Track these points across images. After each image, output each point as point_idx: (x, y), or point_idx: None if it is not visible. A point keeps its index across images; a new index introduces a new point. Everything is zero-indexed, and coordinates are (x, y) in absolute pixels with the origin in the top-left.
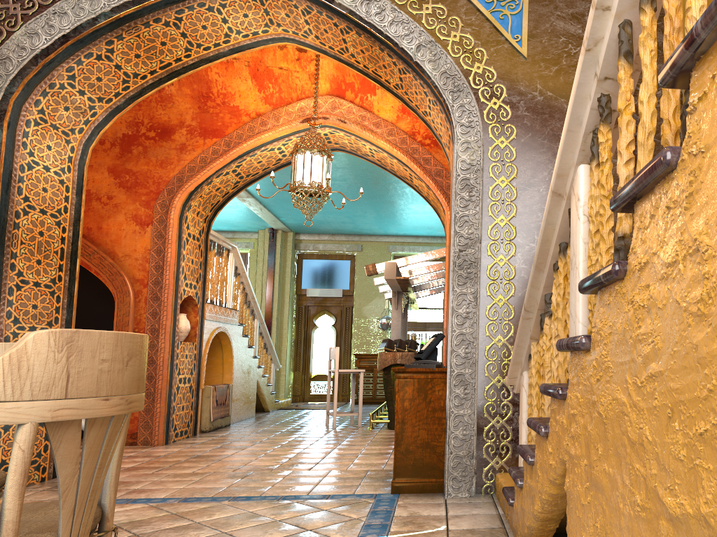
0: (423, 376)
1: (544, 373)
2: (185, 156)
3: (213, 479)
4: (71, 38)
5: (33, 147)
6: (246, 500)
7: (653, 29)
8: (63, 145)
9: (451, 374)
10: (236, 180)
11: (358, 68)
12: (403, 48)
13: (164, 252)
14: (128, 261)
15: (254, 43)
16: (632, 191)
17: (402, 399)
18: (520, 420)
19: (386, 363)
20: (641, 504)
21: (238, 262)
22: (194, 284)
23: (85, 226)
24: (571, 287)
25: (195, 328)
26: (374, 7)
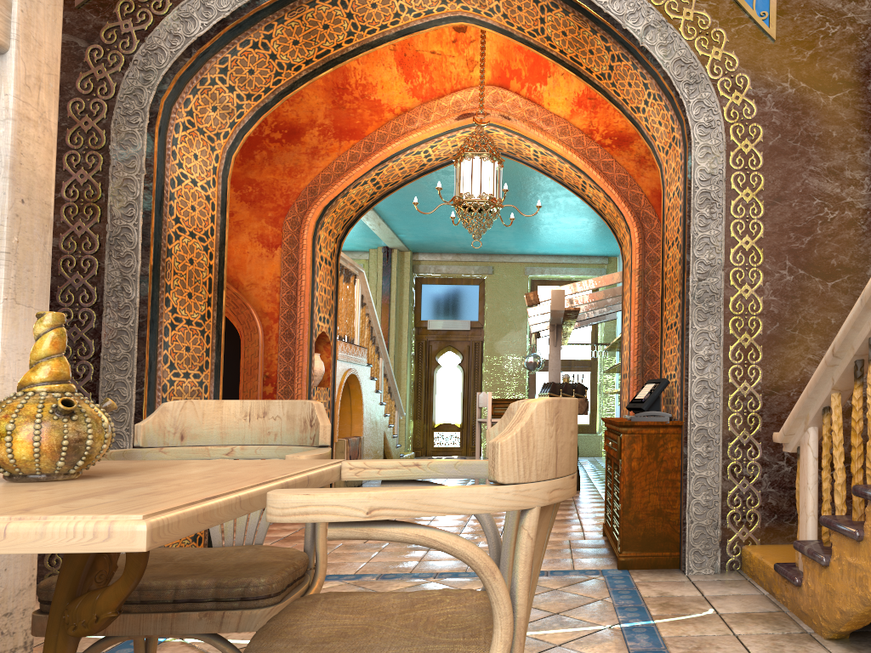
0: (654, 431)
1: (869, 432)
2: (317, 163)
3: (394, 551)
4: (230, 23)
5: (182, 156)
6: (455, 578)
7: None
8: (208, 153)
9: (691, 429)
10: (373, 190)
11: (551, 53)
12: (626, 30)
13: (297, 279)
14: (255, 291)
15: (425, 23)
16: None
17: (629, 458)
18: (803, 485)
19: None
20: None
21: (364, 290)
22: (327, 318)
23: None
24: None
25: (327, 371)
26: None
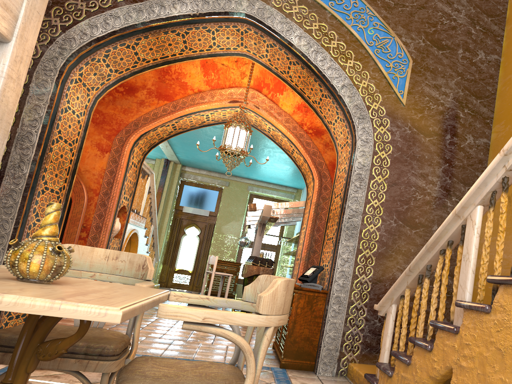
0: (312, 294)
1: (420, 311)
2: (142, 109)
3: (149, 342)
4: (117, 33)
5: (70, 97)
6: None
7: None
8: (85, 97)
9: (332, 295)
10: (171, 130)
11: (290, 84)
12: (332, 84)
13: (116, 173)
14: (87, 175)
15: (225, 53)
16: None
17: (296, 307)
18: (385, 333)
19: (252, 273)
20: None
21: (152, 184)
22: (128, 198)
23: None
24: (462, 270)
25: (121, 229)
26: (319, 56)
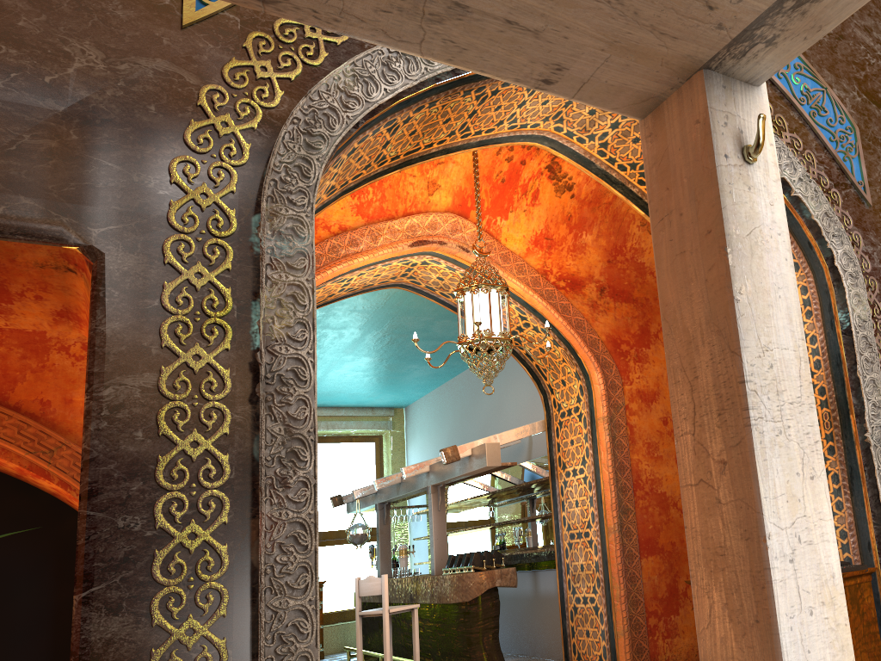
0: (853, 581)
1: None
2: None
3: None
4: (405, 95)
5: None
6: None
7: None
8: None
9: None
10: None
11: (631, 189)
12: None
13: None
14: None
15: (507, 137)
16: None
17: None
18: None
19: (483, 587)
20: None
21: None
22: None
23: (35, 399)
24: None
25: None
26: None
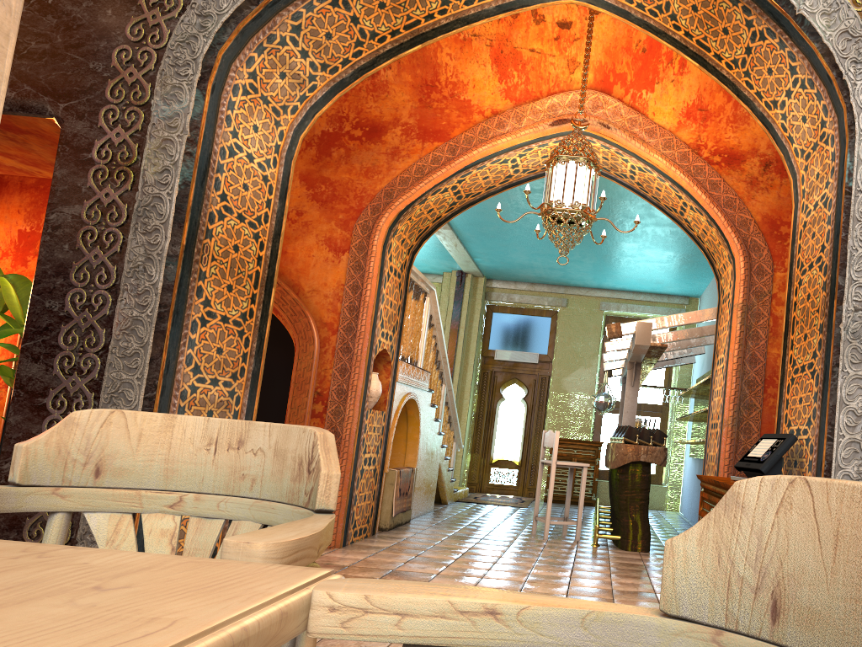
0: None
1: None
2: (397, 164)
3: None
4: None
5: (238, 124)
6: None
7: None
8: (271, 127)
9: None
10: (453, 200)
11: (673, 37)
12: None
13: (362, 288)
14: (315, 298)
15: None
16: None
17: None
18: None
19: (626, 459)
20: None
21: (433, 310)
22: (390, 335)
23: None
24: None
25: (385, 393)
26: None
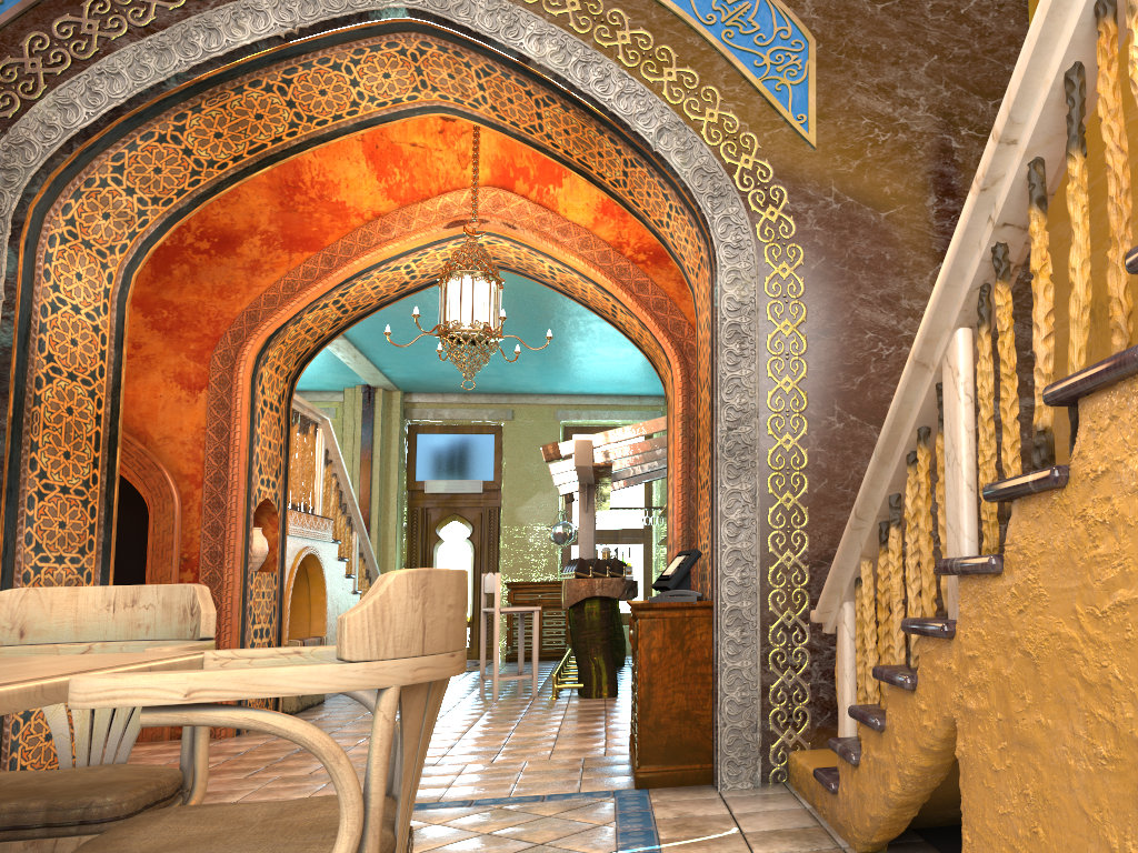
0: (679, 614)
1: (892, 604)
2: (259, 281)
3: None
4: (126, 112)
5: (59, 276)
6: (421, 809)
7: (1084, 180)
8: (98, 271)
9: (721, 609)
10: (337, 315)
11: (555, 153)
12: (636, 132)
13: (230, 431)
14: (169, 447)
15: (393, 114)
16: (1084, 386)
17: (647, 649)
18: (840, 672)
19: (579, 595)
20: (1107, 756)
21: (330, 443)
22: (272, 481)
23: None
24: (949, 488)
25: (273, 550)
26: (593, 71)
